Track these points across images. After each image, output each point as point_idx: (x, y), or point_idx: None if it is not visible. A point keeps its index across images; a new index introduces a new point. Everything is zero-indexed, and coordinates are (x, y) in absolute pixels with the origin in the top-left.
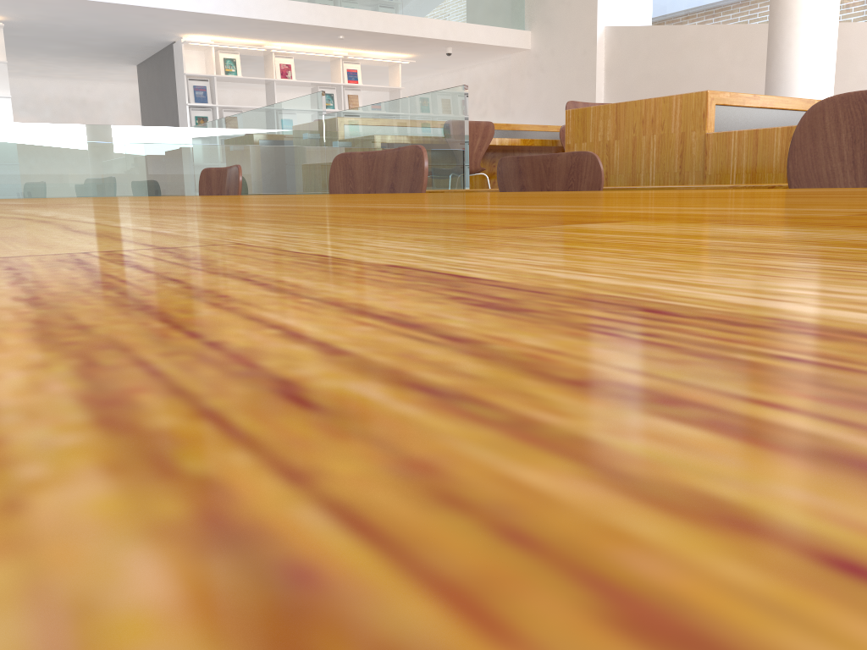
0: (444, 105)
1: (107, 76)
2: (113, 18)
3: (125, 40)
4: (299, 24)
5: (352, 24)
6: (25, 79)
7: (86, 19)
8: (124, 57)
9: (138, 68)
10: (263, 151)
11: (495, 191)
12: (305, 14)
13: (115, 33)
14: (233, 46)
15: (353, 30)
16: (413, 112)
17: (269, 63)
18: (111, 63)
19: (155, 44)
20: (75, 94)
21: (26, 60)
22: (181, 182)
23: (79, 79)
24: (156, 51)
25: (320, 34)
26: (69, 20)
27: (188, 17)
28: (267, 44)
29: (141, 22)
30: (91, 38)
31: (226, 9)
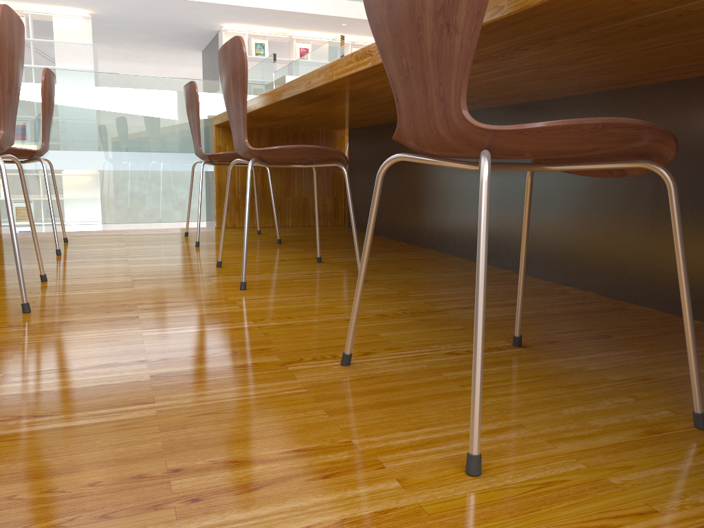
0: (330, 54)
1: (185, 61)
2: (166, 10)
3: (184, 29)
4: (306, 14)
5: (350, 13)
6: (130, 63)
7: (148, 12)
8: (190, 44)
9: (202, 53)
10: (149, 80)
11: (260, 97)
12: (311, 5)
13: (174, 23)
14: (261, 33)
15: (351, 19)
16: (315, 63)
17: (292, 47)
18: (183, 49)
19: (206, 33)
20: (164, 75)
21: (123, 47)
22: (77, 100)
23: (166, 63)
24: (210, 39)
25: (326, 22)
26: (137, 13)
27: (219, 8)
28: (289, 32)
29: (188, 13)
30: (159, 28)
31: (247, 2)
